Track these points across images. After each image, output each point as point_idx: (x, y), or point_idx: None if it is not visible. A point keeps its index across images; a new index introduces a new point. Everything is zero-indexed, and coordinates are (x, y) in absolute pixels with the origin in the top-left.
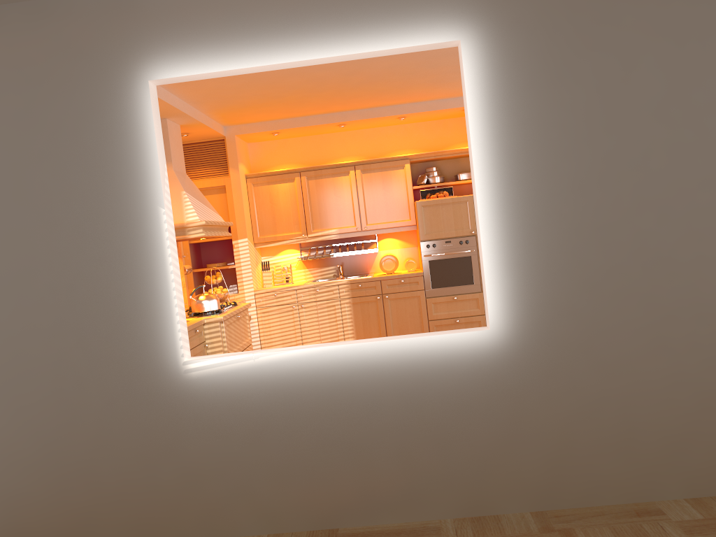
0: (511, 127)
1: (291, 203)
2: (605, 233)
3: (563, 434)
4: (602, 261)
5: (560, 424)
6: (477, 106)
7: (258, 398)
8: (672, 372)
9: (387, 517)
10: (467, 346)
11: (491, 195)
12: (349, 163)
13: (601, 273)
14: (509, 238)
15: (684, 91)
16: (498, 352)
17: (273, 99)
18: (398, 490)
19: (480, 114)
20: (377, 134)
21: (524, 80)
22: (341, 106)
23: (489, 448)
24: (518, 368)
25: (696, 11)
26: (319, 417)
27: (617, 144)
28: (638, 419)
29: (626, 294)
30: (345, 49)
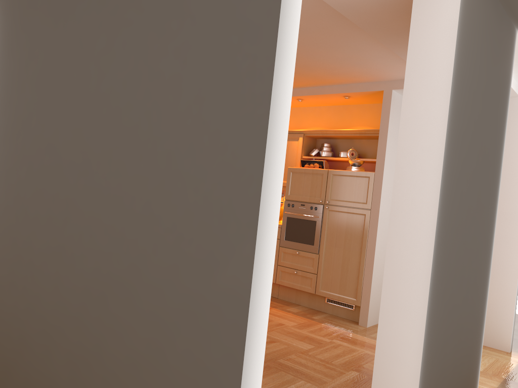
0: None
1: None
2: (8, 177)
3: None
4: (4, 199)
5: None
6: None
7: None
8: (14, 307)
9: None
10: None
11: None
12: None
13: (2, 208)
14: None
15: (51, 63)
16: None
17: None
18: None
19: None
20: (300, 112)
21: (0, 53)
22: None
23: None
24: None
25: None
26: None
27: (21, 106)
28: None
29: (7, 230)
30: None
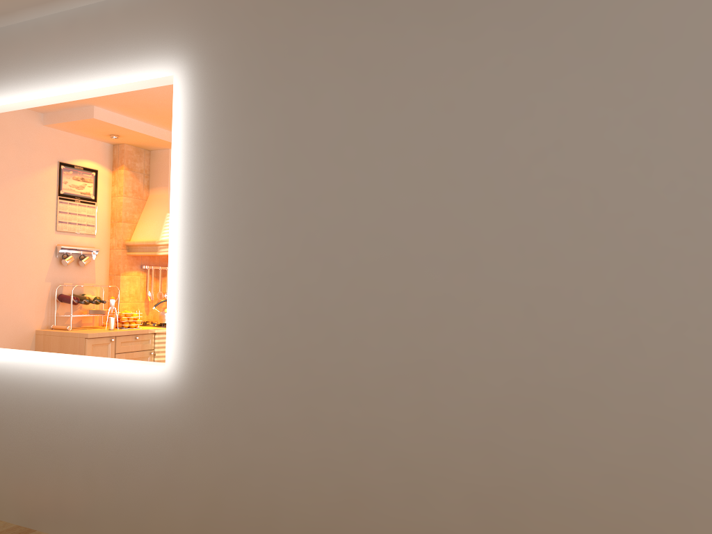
0: (204, 162)
1: None
2: (272, 283)
3: (213, 494)
4: (266, 312)
5: (211, 483)
6: (179, 140)
7: (2, 392)
8: (320, 453)
9: (70, 532)
10: (146, 379)
11: (181, 229)
12: None
13: (264, 325)
14: (190, 275)
15: (362, 131)
16: (169, 391)
17: None
18: (81, 509)
19: (180, 148)
20: None
21: (218, 115)
22: None
23: (151, 489)
24: (183, 412)
25: (382, 41)
26: (37, 420)
27: (292, 186)
28: (282, 498)
29: (284, 353)
30: (92, 84)
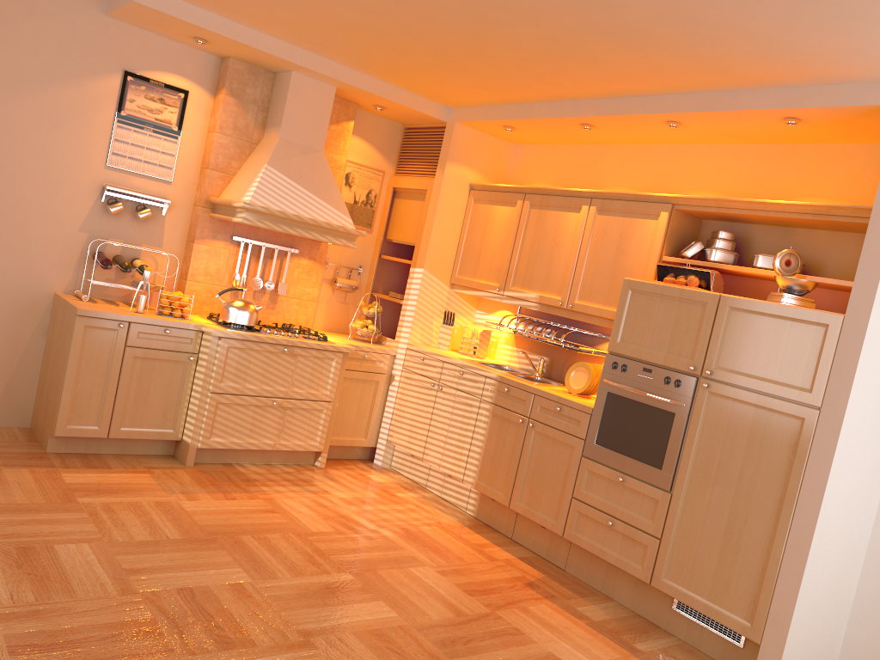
0: None
1: (503, 239)
2: None
3: None
4: None
5: None
6: None
7: None
8: None
9: None
10: None
11: None
12: (586, 193)
13: None
14: None
15: None
16: None
17: (401, 55)
18: None
19: None
20: (672, 156)
21: None
22: (546, 85)
23: None
24: None
25: None
26: None
27: None
28: None
29: None
30: None
